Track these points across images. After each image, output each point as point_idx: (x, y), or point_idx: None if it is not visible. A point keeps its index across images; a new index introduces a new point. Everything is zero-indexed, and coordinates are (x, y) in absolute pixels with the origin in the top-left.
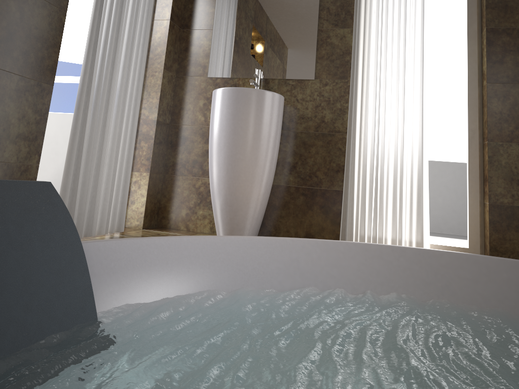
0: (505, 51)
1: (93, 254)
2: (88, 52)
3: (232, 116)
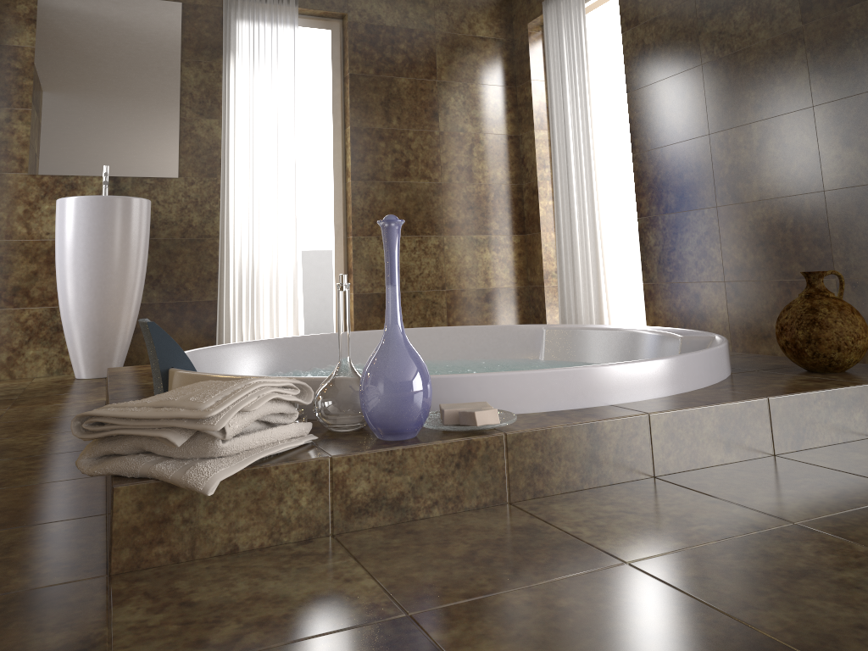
0: (366, 150)
1: None
2: None
3: (99, 230)
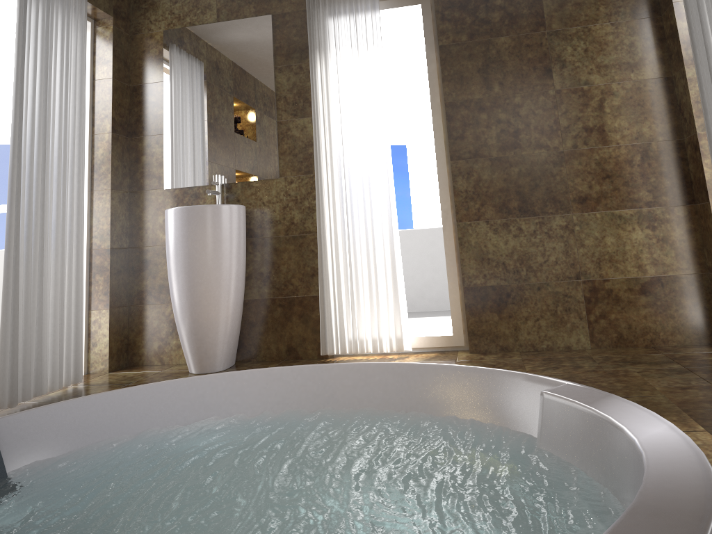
0: (464, 125)
1: (3, 427)
2: (11, 205)
3: (185, 238)
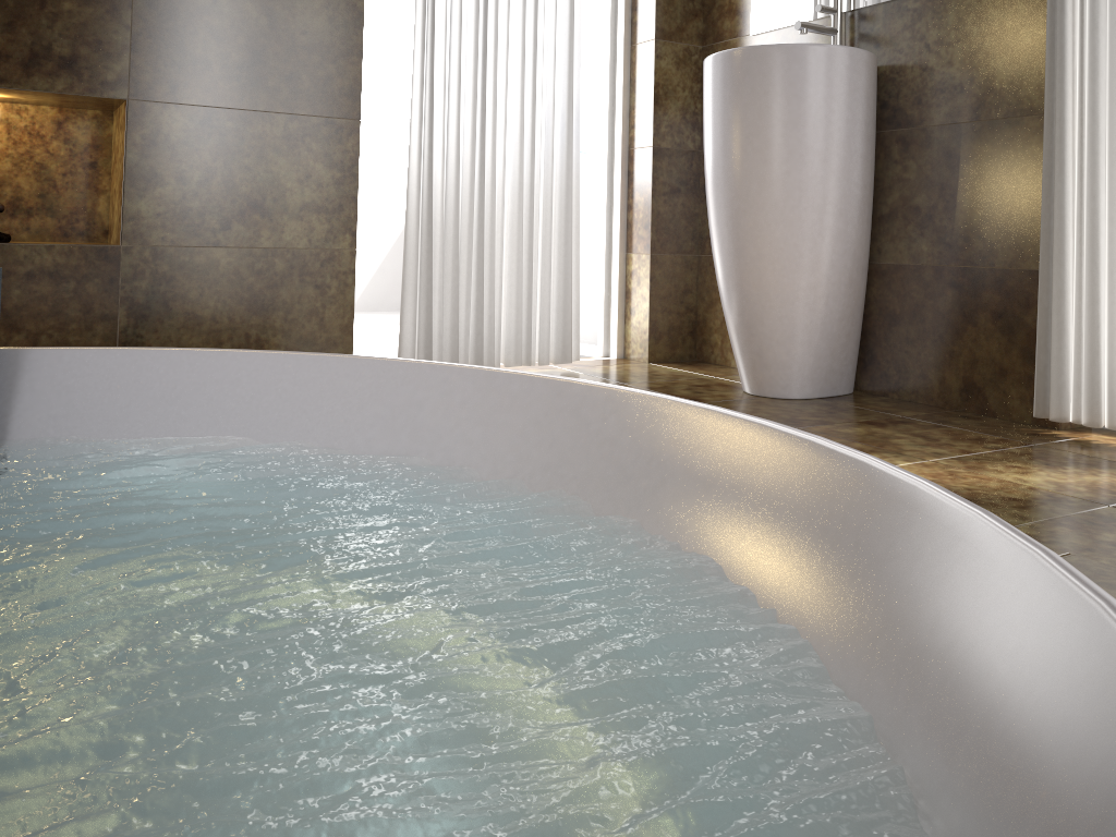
0: None
1: (45, 365)
2: (416, 50)
3: (718, 117)
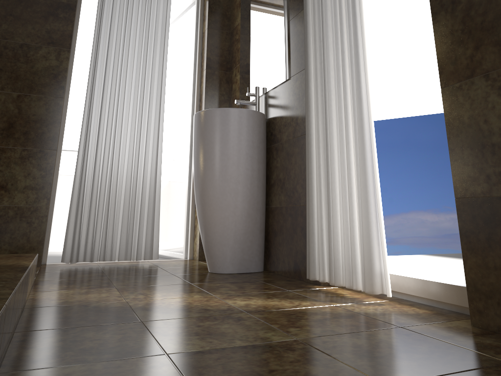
0: None
1: None
2: (83, 120)
3: (193, 142)
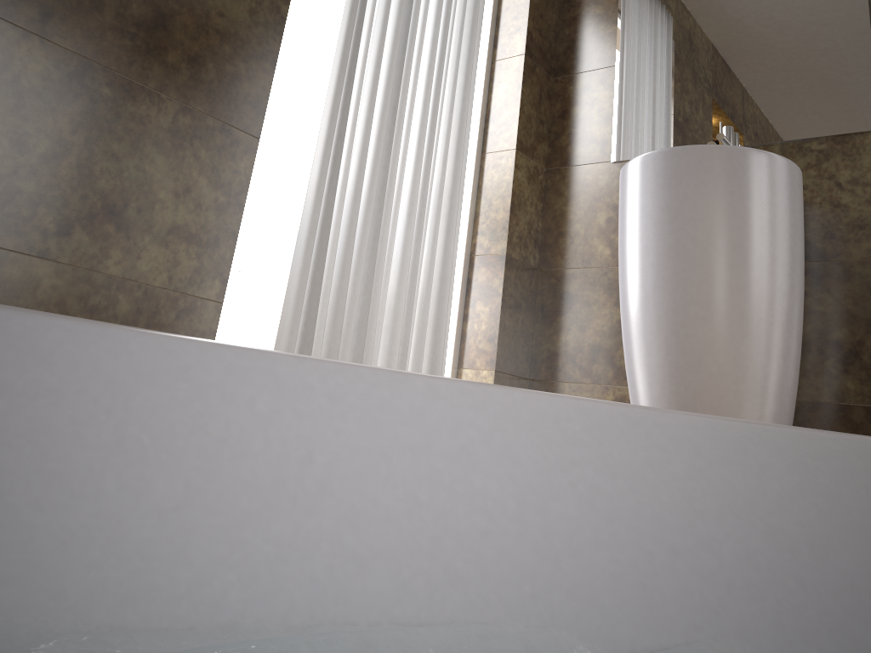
0: None
1: None
2: (336, 78)
3: (667, 214)
